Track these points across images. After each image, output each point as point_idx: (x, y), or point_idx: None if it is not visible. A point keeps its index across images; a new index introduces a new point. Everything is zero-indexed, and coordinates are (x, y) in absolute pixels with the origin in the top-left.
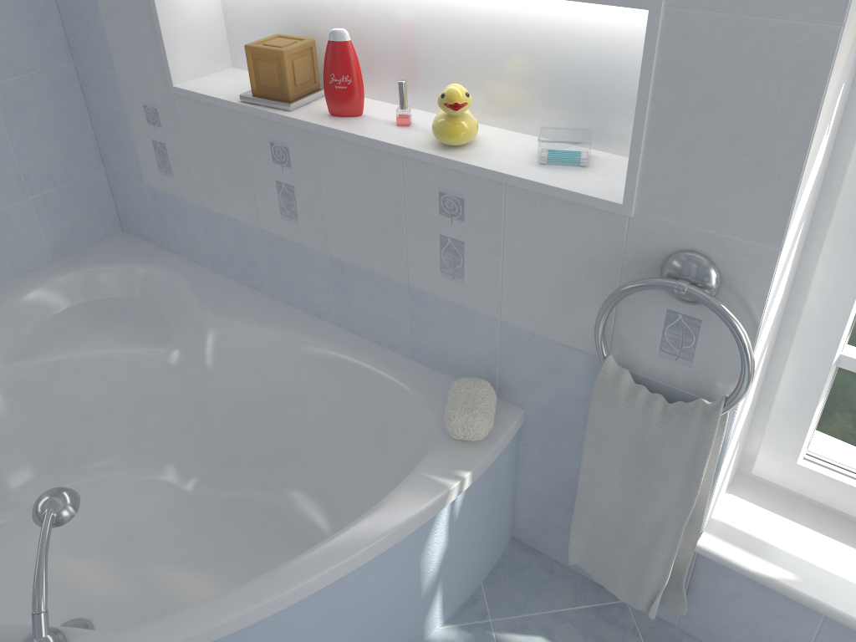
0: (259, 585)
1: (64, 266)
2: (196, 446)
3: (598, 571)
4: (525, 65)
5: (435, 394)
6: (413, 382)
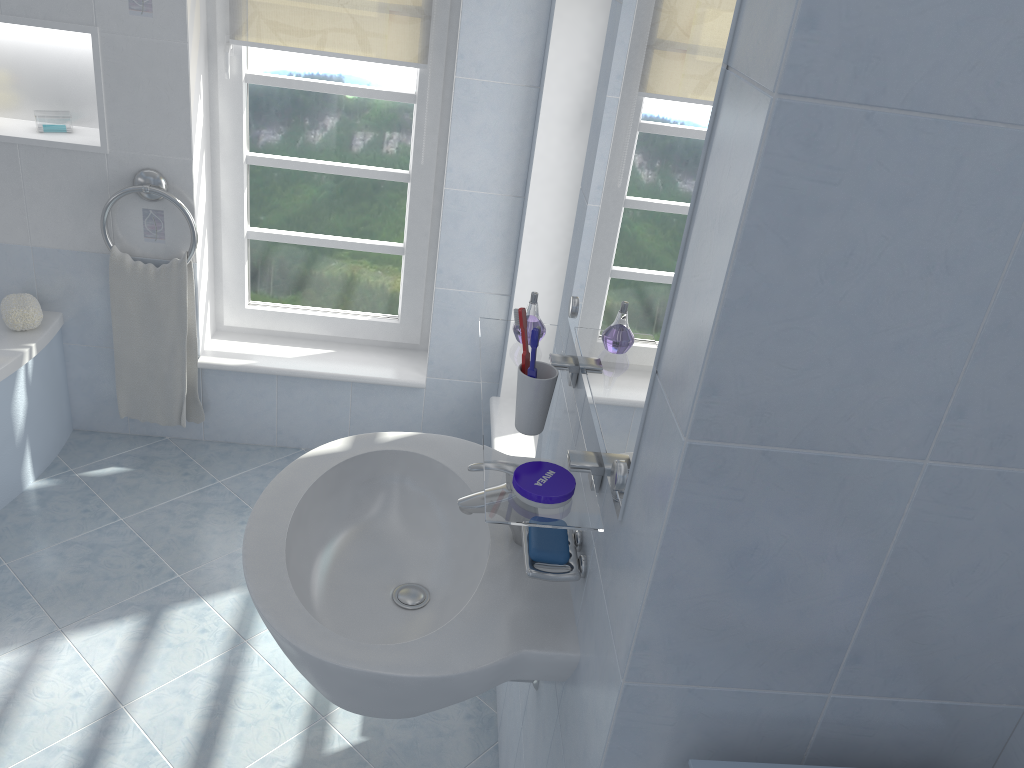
0: None
1: None
2: None
3: (143, 412)
4: (12, 72)
5: None
6: None
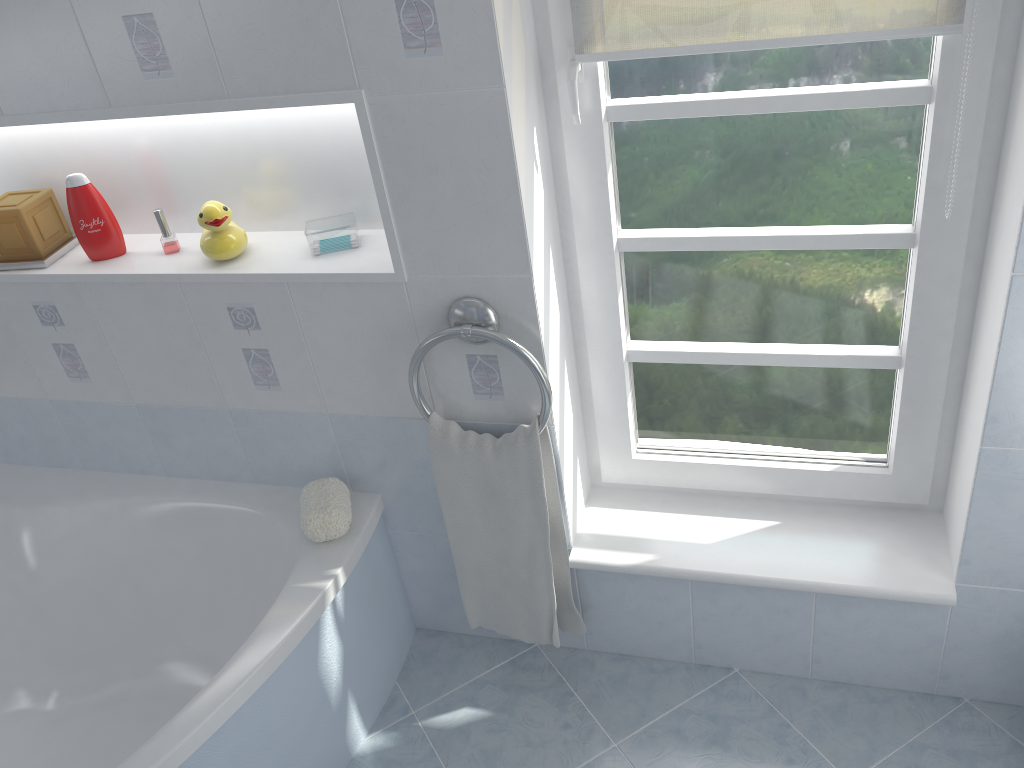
0: (153, 745)
1: None
2: (44, 659)
3: (499, 623)
4: (274, 167)
5: (289, 508)
6: (264, 504)
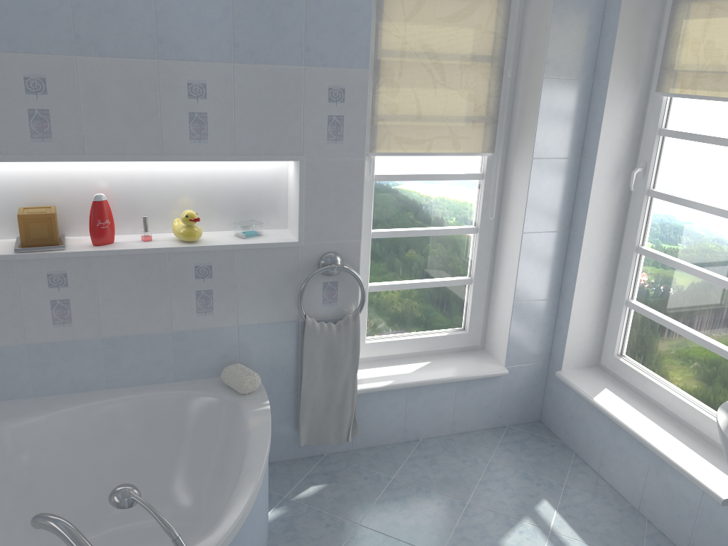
0: (247, 477)
1: None
2: (26, 530)
3: (318, 437)
4: (209, 197)
5: (209, 387)
6: (190, 388)
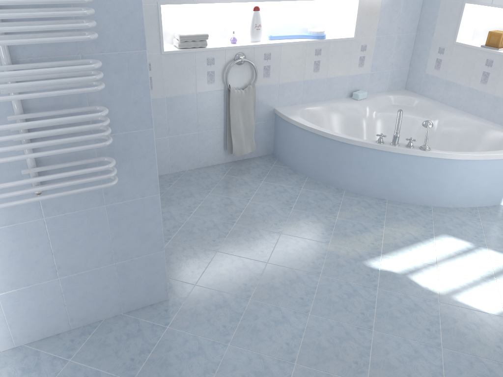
0: (475, 152)
1: (390, 93)
2: None
3: None
4: None
5: None
6: None
